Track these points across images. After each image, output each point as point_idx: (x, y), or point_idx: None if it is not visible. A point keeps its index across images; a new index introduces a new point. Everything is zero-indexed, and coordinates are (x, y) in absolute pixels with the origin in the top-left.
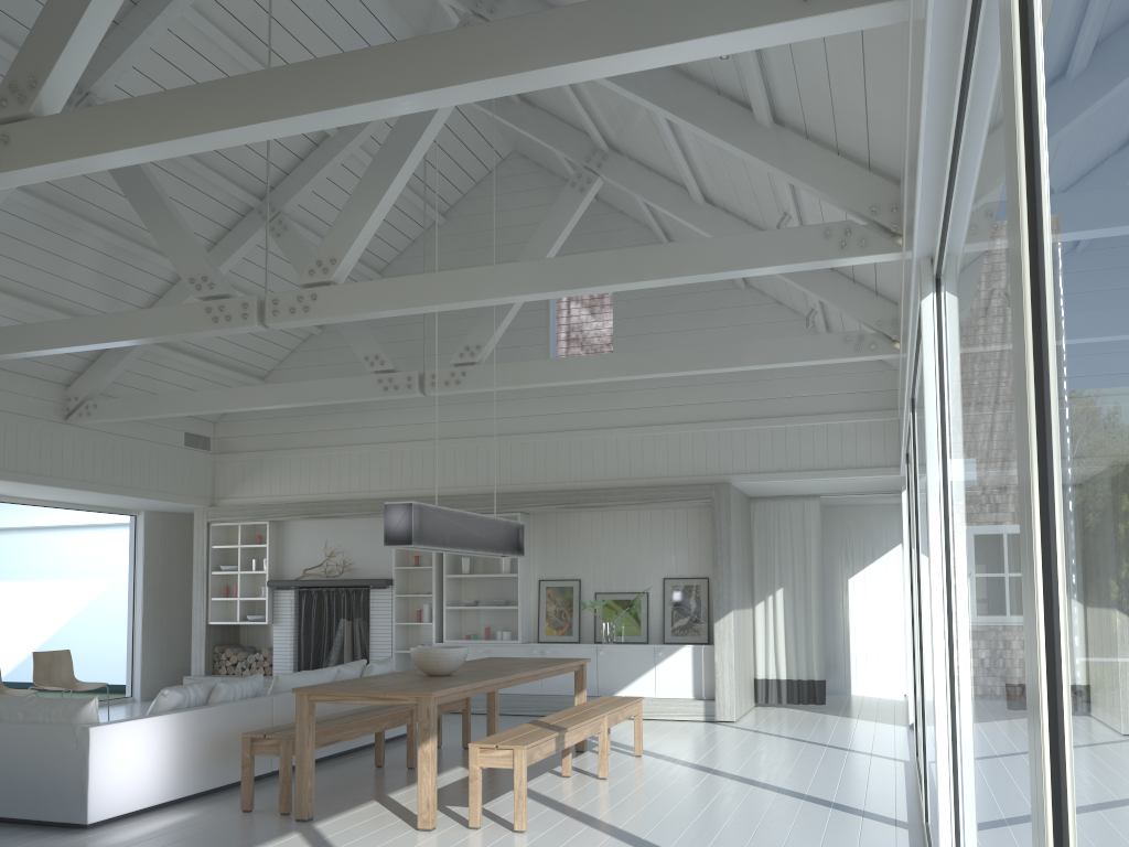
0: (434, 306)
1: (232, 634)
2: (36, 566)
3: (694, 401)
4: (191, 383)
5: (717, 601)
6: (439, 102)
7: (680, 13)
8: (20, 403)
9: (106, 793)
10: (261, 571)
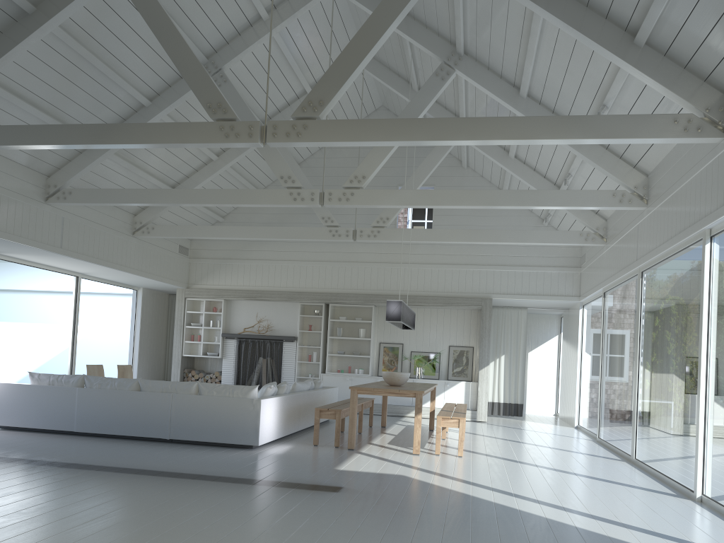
0: (418, 206)
1: (191, 362)
2: (43, 315)
3: (474, 254)
4: (189, 217)
5: (481, 359)
6: (523, 143)
7: (635, 127)
8: (115, 223)
9: (263, 432)
10: (217, 328)
